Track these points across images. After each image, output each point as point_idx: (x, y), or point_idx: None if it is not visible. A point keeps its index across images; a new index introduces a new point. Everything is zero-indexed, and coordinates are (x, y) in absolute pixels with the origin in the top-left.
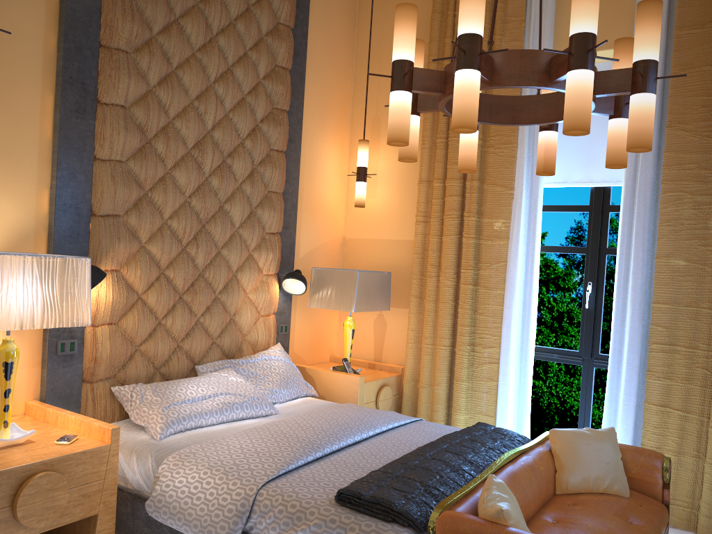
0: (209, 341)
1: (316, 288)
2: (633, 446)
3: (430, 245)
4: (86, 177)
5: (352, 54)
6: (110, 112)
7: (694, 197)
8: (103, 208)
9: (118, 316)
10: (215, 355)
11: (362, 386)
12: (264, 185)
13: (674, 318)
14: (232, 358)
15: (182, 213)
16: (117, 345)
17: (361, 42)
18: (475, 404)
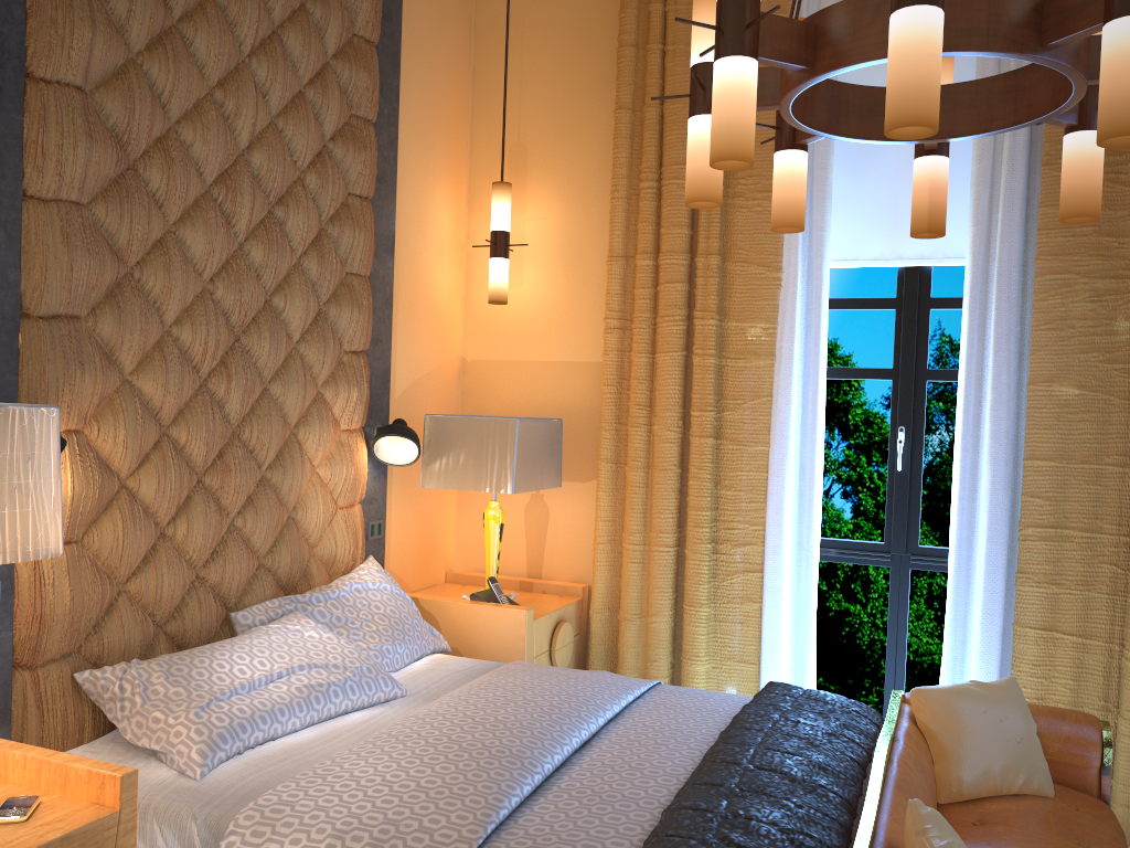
0: (254, 562)
1: (434, 453)
2: (1046, 707)
3: (633, 370)
4: (8, 235)
5: (469, 29)
6: (56, 99)
7: (1092, 281)
8: (48, 301)
9: (83, 525)
10: (266, 589)
11: (531, 627)
12: (340, 261)
13: (1062, 482)
14: (293, 592)
15: (200, 314)
16: (84, 585)
17: (484, 7)
18: (721, 643)
